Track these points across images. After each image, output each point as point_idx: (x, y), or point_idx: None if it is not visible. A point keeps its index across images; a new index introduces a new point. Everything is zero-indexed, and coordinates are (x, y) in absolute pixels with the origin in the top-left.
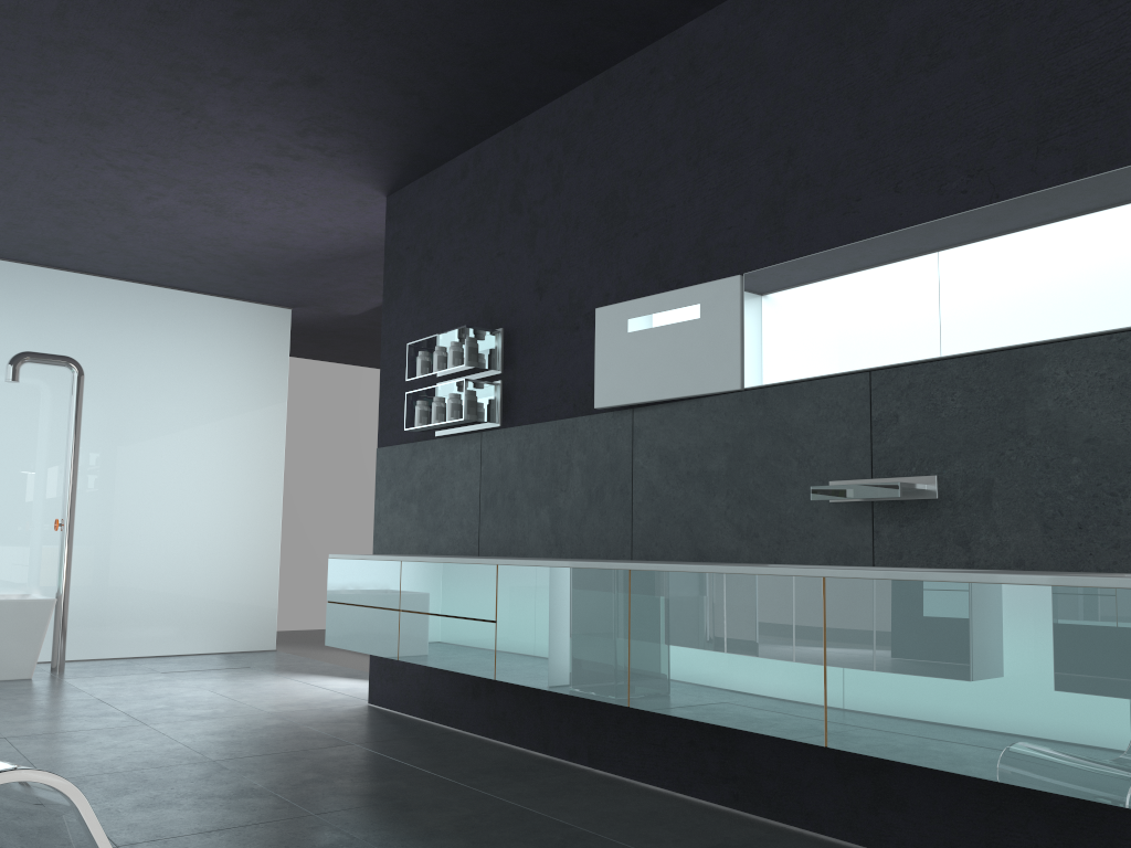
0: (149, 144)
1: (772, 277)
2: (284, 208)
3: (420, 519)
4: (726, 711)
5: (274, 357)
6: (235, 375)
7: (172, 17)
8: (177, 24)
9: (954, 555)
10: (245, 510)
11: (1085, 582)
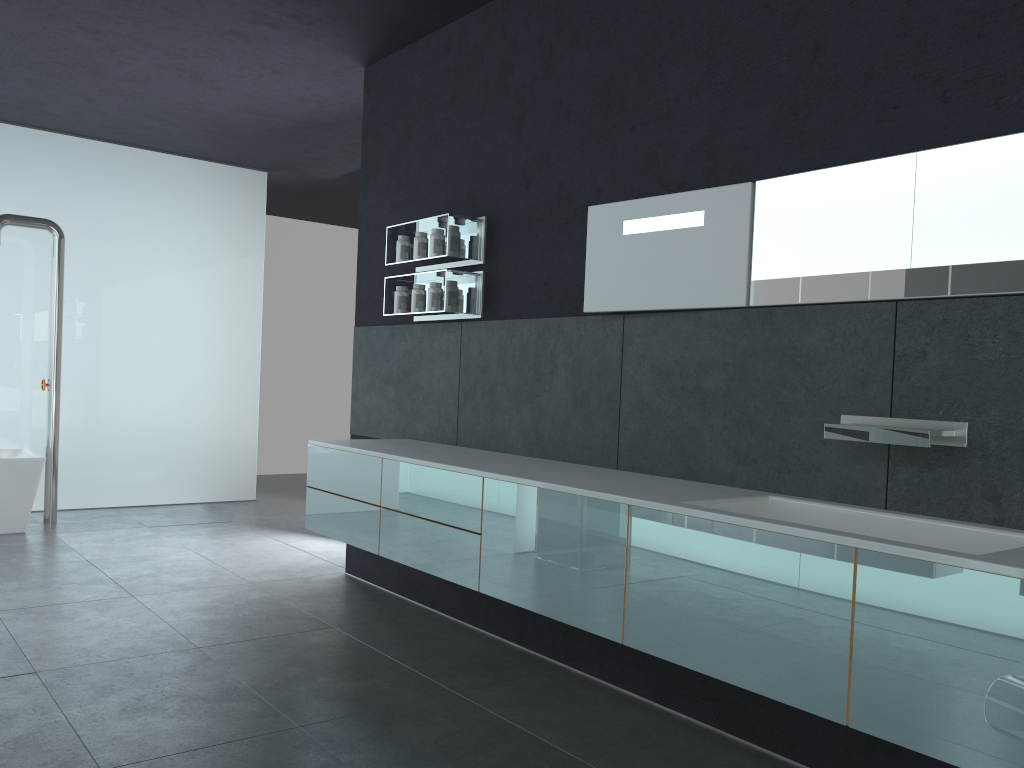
0: (119, 7)
1: (789, 188)
2: (260, 75)
3: (397, 402)
4: (732, 668)
5: (251, 220)
6: (213, 238)
7: None
8: None
9: (981, 510)
10: (225, 369)
11: None
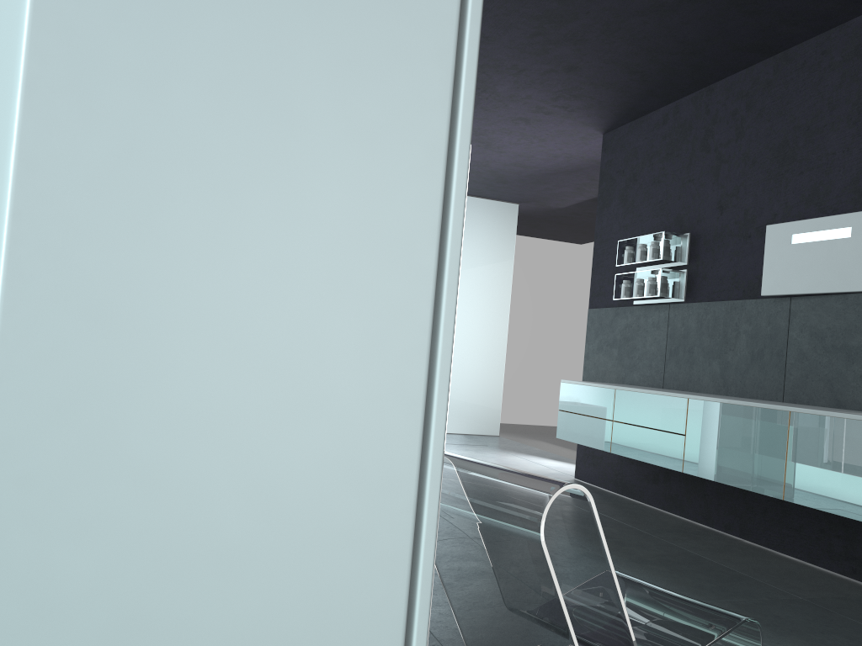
0: None
1: None
2: (530, 143)
3: (619, 360)
4: (857, 510)
5: (506, 237)
6: (480, 250)
7: (491, 39)
8: (492, 43)
9: None
10: (483, 341)
11: None
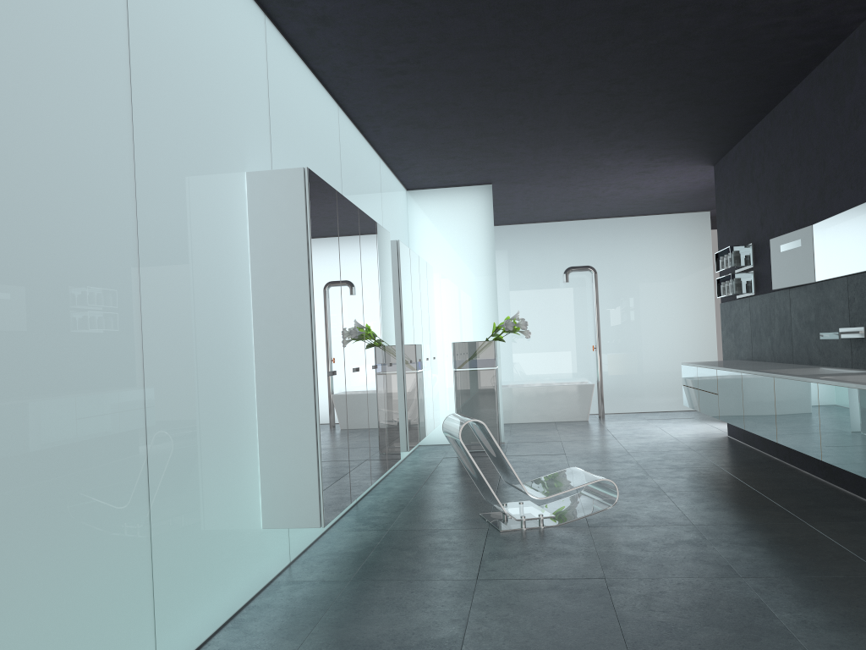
0: (590, 177)
1: (819, 227)
2: (666, 180)
3: (734, 341)
4: (760, 430)
5: (701, 241)
6: (679, 256)
7: (572, 148)
8: (575, 149)
9: None
10: (693, 331)
11: (810, 380)
